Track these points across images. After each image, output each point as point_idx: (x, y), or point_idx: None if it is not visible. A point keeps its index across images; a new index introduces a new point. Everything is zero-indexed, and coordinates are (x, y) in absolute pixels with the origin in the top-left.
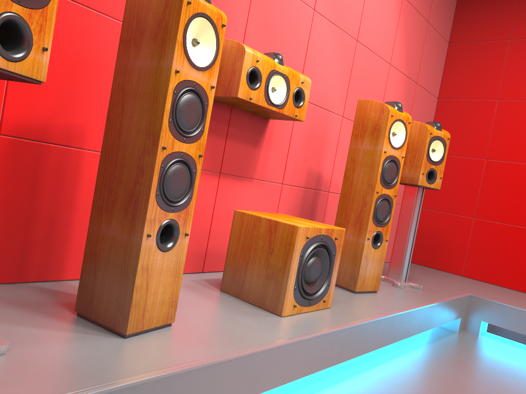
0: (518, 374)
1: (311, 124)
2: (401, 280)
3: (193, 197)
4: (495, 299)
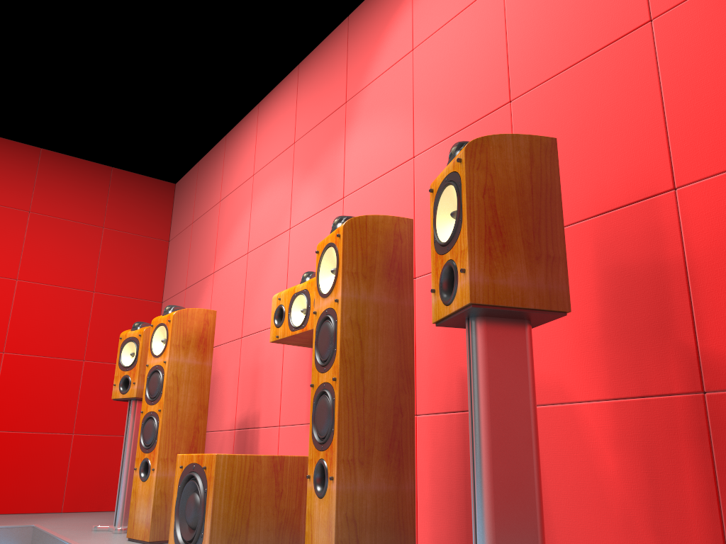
0: None
1: None
2: None
3: (157, 440)
4: None
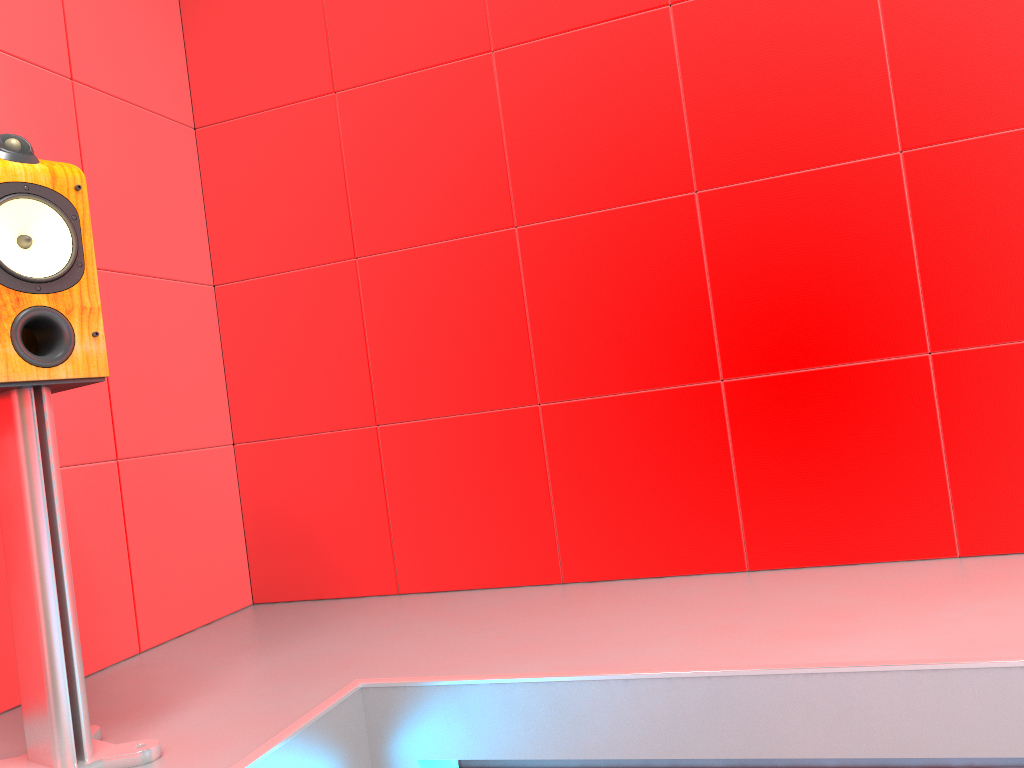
0: None
1: None
2: (63, 763)
3: None
4: (439, 670)
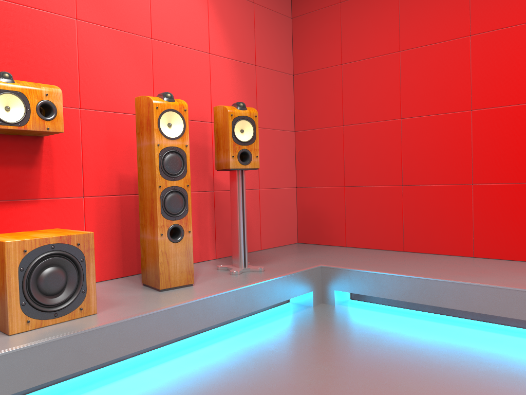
0: (335, 339)
1: (109, 131)
2: (241, 267)
3: None
4: (345, 266)
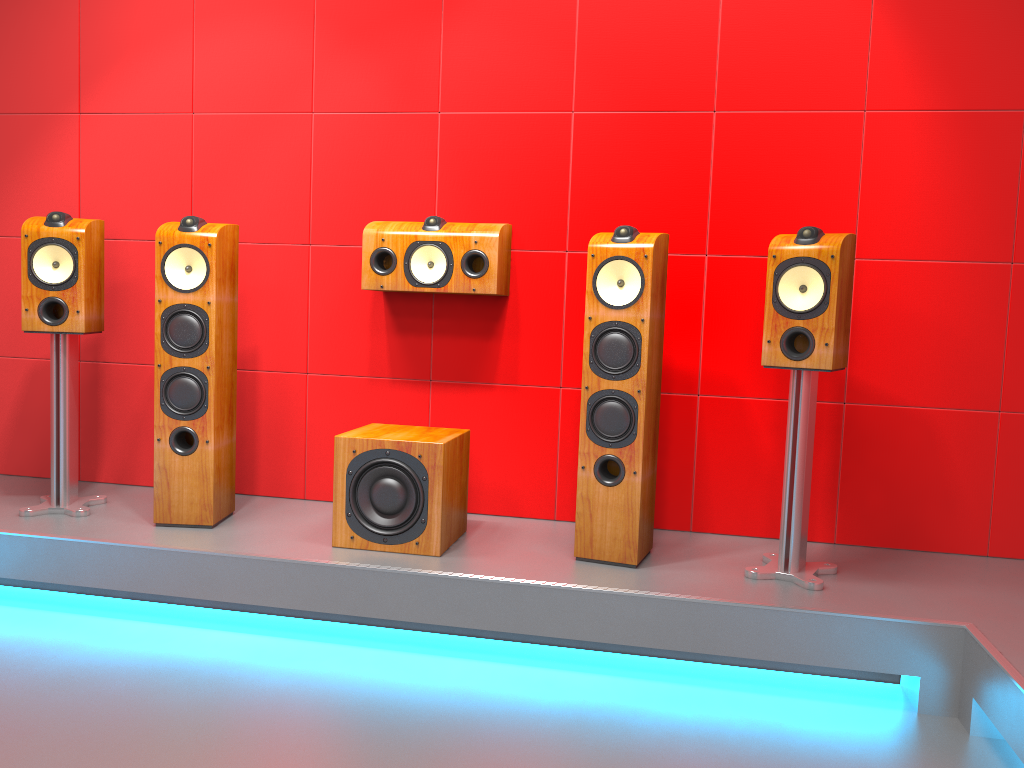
0: None
1: None
2: (778, 567)
3: (209, 406)
4: (1011, 648)
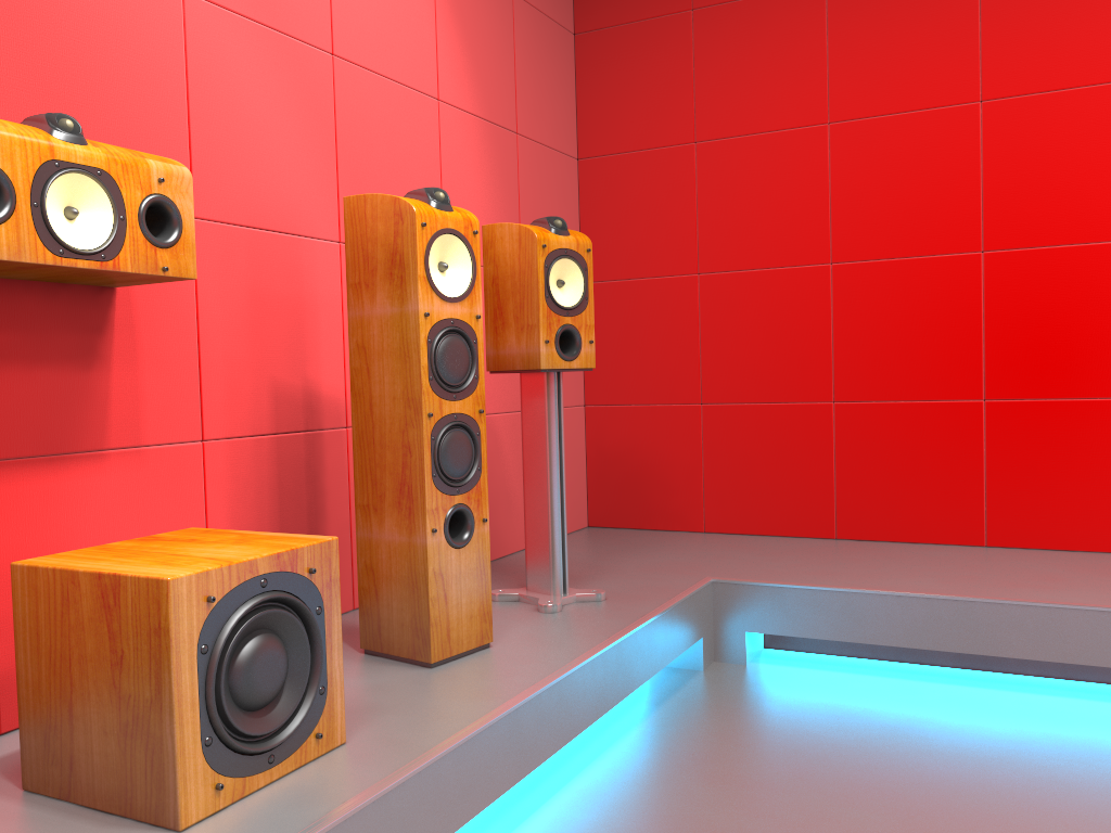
0: (824, 744)
1: (252, 276)
2: (556, 593)
3: None
4: (764, 578)
